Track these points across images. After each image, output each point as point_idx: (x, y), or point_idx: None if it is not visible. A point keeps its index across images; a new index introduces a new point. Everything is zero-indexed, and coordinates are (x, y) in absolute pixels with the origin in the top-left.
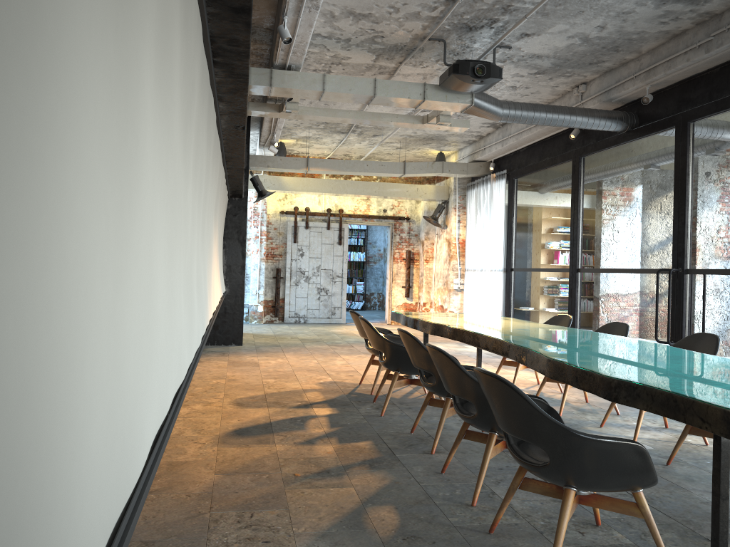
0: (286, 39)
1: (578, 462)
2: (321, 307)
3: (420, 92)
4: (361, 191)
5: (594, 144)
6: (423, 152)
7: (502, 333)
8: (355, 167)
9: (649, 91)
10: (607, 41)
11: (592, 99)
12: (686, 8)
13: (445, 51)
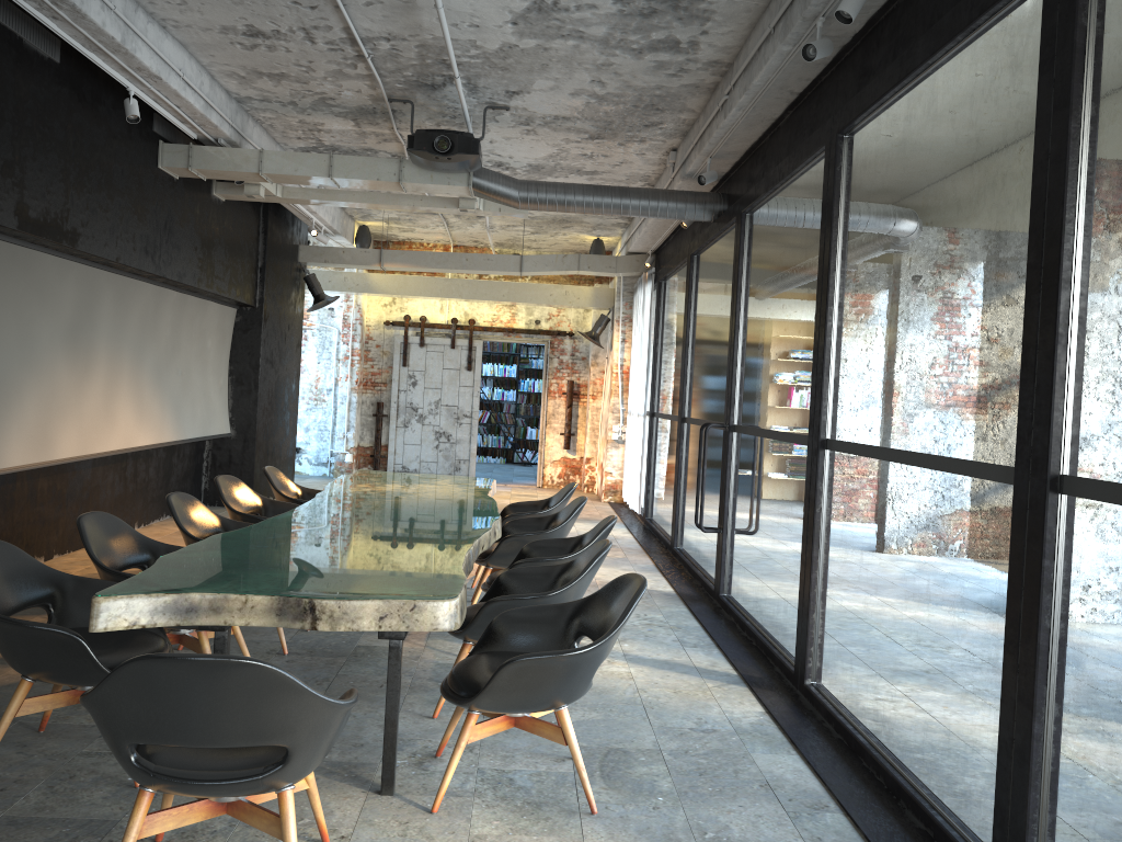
0: (134, 117)
1: (7, 647)
2: (440, 459)
3: (395, 172)
4: (482, 295)
5: (698, 238)
6: (576, 238)
7: (335, 504)
8: (449, 263)
9: (726, 164)
10: (629, 98)
11: (677, 173)
12: (677, 58)
13: (412, 117)
